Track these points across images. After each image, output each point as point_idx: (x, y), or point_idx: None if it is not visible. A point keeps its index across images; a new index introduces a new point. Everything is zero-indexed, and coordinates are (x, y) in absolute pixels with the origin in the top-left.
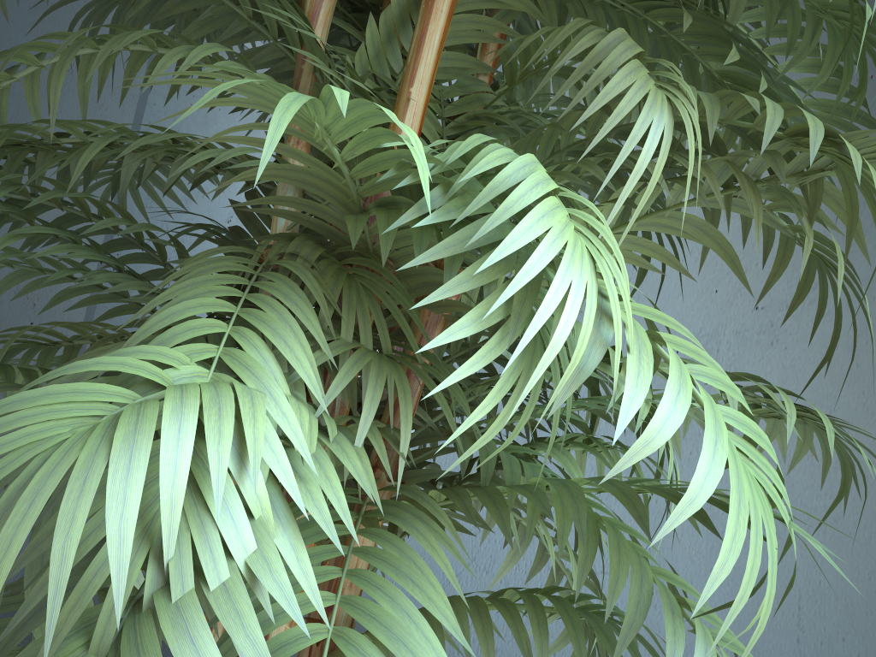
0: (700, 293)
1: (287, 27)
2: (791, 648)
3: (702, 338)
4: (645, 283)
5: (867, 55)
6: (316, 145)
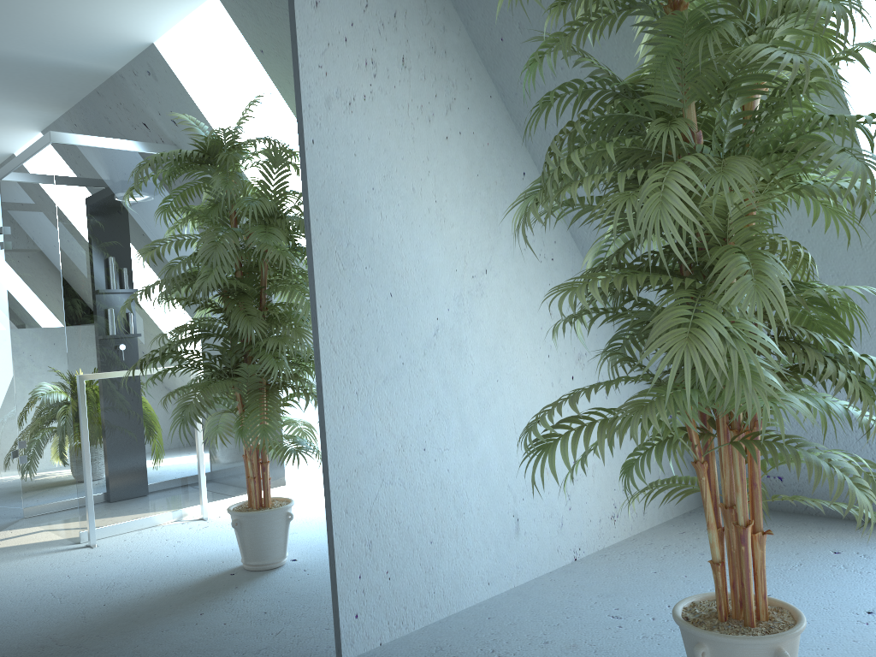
0: (450, 273)
1: (737, 235)
2: (515, 443)
3: (456, 299)
4: (426, 271)
5: (484, 131)
6: (808, 290)
